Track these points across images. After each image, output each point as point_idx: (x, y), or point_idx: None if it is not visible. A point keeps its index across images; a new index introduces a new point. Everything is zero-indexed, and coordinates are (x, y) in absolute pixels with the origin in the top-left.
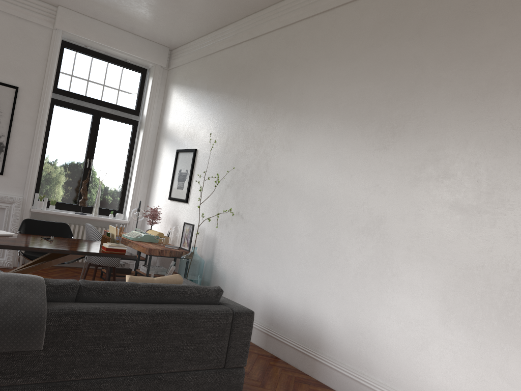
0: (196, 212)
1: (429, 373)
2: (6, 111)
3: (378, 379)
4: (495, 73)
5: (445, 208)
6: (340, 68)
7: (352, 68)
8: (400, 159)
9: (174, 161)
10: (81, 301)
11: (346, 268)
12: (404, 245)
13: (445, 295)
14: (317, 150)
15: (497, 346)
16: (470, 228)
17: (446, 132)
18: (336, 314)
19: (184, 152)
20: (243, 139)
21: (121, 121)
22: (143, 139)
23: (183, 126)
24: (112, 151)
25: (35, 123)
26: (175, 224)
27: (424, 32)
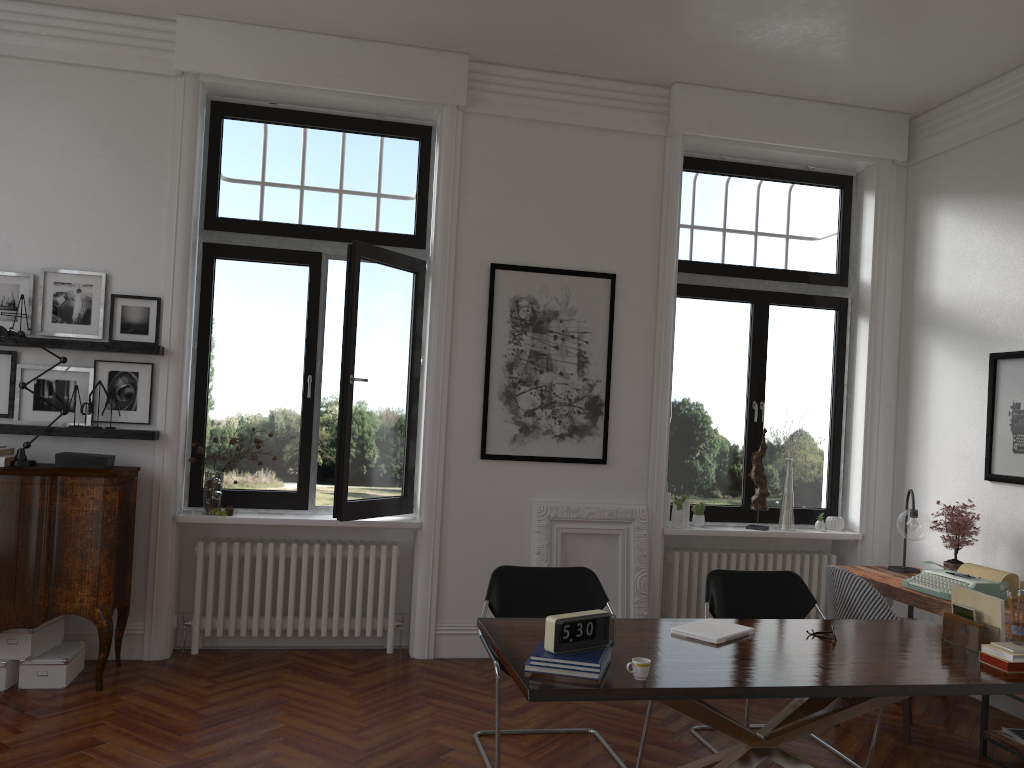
0: None
1: None
2: (599, 328)
3: None
4: None
5: None
6: None
7: None
8: None
9: (982, 382)
10: None
11: None
12: None
13: None
14: None
15: None
16: None
17: None
18: None
19: (1021, 359)
20: None
21: (812, 306)
22: (870, 338)
23: (1000, 293)
24: (799, 378)
25: (653, 343)
26: None
27: None
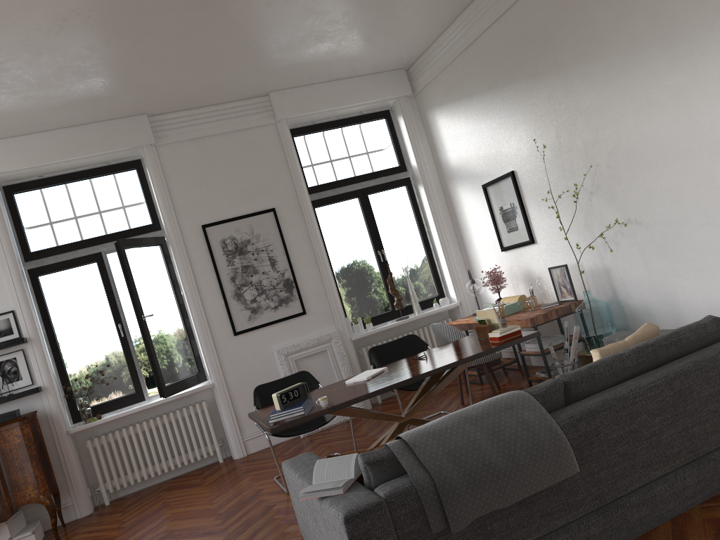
0: (554, 248)
1: None
2: (276, 240)
3: None
4: None
5: None
6: None
7: None
8: None
9: (484, 201)
10: (571, 400)
11: None
12: None
13: None
14: None
15: None
16: None
17: None
18: None
19: (495, 184)
20: (585, 123)
21: (392, 188)
22: (427, 195)
23: (475, 152)
24: (398, 229)
25: (309, 238)
26: (529, 277)
27: None
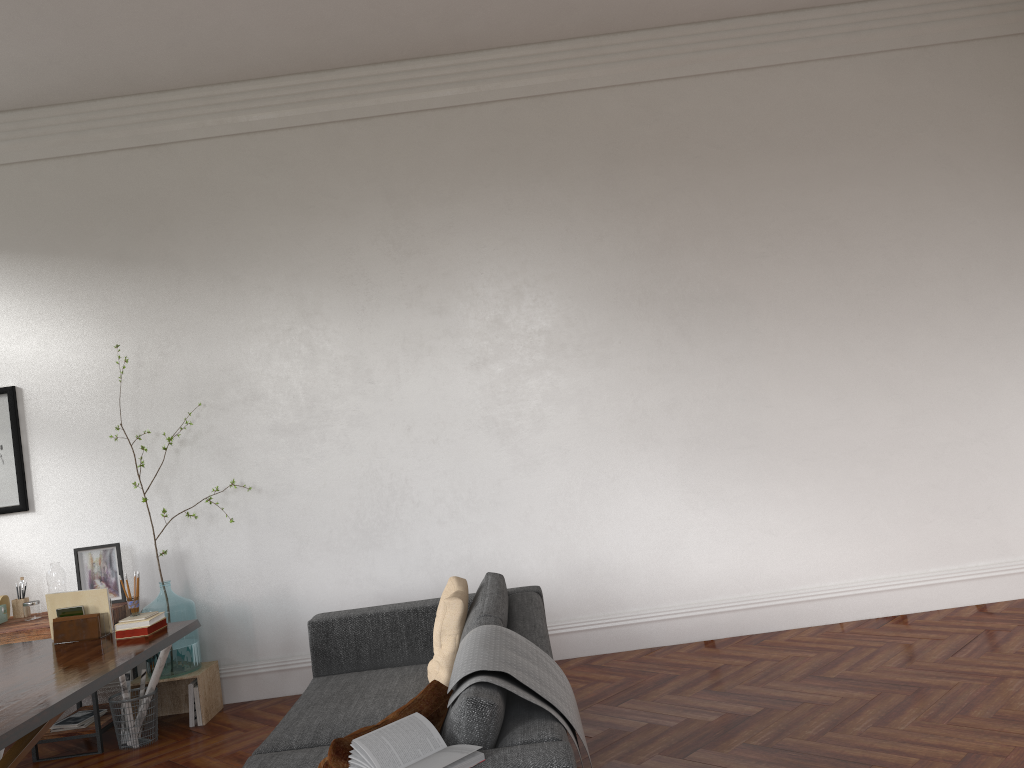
0: (77, 520)
1: (692, 568)
2: None
3: (631, 609)
4: (667, 228)
5: (655, 383)
6: (421, 214)
7: (446, 215)
8: (573, 335)
9: None
10: None
11: (534, 496)
12: (615, 439)
13: (684, 477)
14: (416, 342)
15: (752, 505)
16: (689, 398)
17: (628, 296)
18: (539, 562)
19: None
20: (198, 346)
21: None
22: None
23: None
24: None
25: None
26: None
27: (558, 173)
